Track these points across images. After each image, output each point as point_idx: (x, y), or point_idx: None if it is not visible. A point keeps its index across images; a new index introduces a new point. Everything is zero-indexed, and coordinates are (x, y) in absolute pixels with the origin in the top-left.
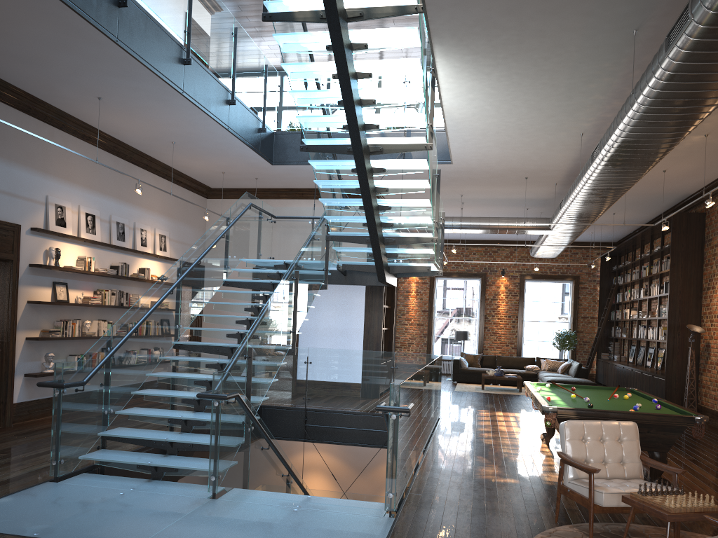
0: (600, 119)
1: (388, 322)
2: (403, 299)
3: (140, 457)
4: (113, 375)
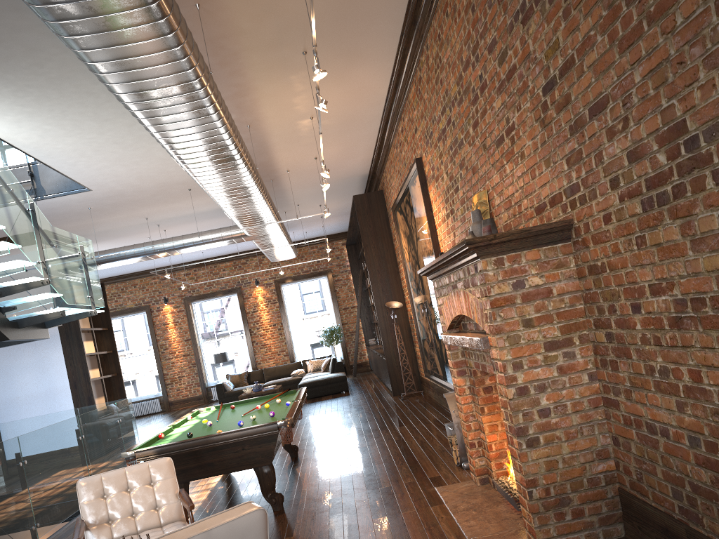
0: None
1: (114, 367)
2: (162, 333)
3: None
4: None
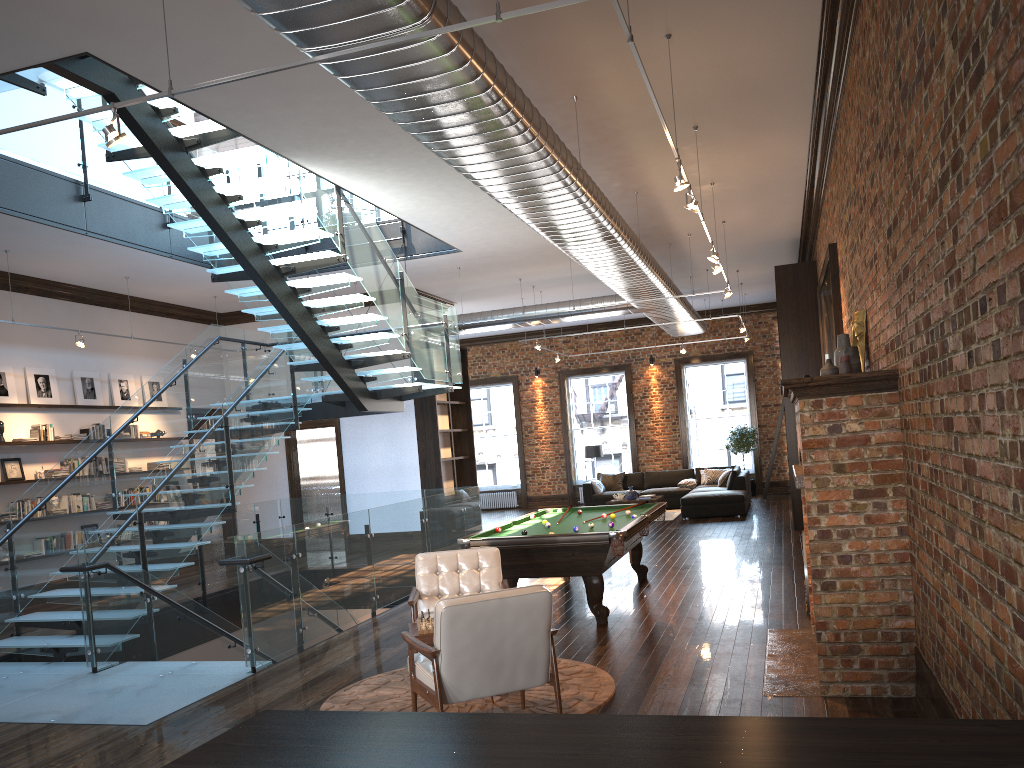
0: None
1: (468, 449)
2: (528, 412)
3: (43, 640)
4: (20, 558)
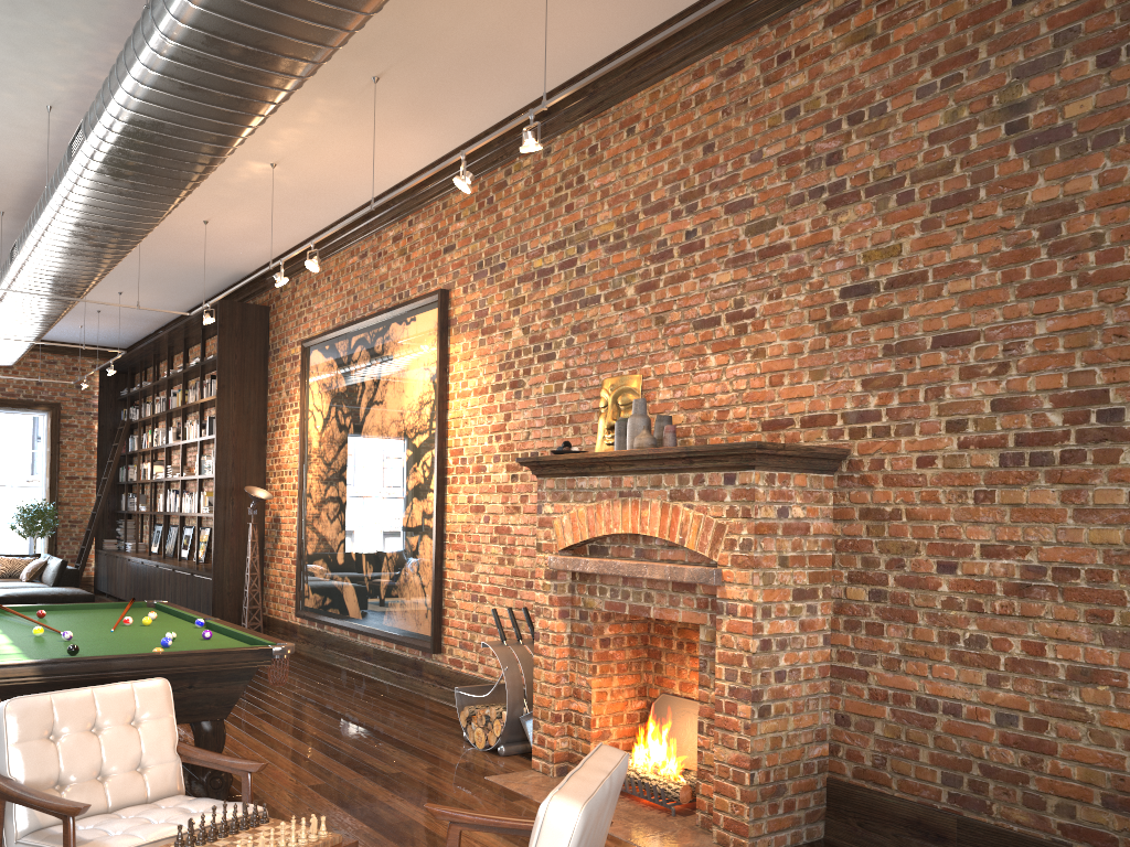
0: (87, 82)
1: None
2: None
3: None
4: None
